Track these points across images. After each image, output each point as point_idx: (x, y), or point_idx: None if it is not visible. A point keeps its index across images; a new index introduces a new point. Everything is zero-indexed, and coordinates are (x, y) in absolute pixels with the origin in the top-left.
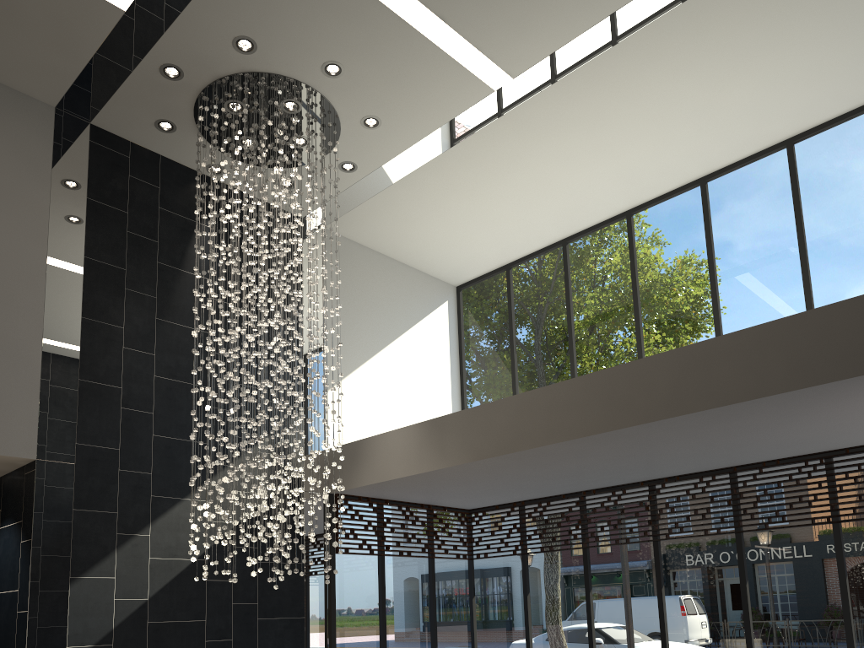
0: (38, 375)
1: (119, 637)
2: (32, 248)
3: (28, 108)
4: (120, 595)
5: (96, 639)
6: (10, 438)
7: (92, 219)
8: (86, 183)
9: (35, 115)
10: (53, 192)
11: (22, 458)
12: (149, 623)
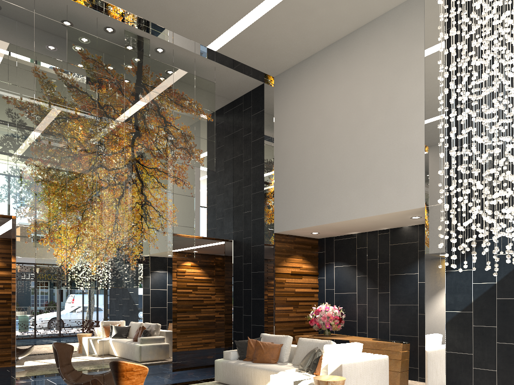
0: (423, 159)
1: (476, 307)
2: (416, 87)
3: (410, 6)
4: (475, 280)
5: (462, 307)
6: (412, 199)
7: (448, 42)
8: (443, 21)
9: (414, 6)
10: (425, 44)
11: (419, 208)
12: (497, 299)
